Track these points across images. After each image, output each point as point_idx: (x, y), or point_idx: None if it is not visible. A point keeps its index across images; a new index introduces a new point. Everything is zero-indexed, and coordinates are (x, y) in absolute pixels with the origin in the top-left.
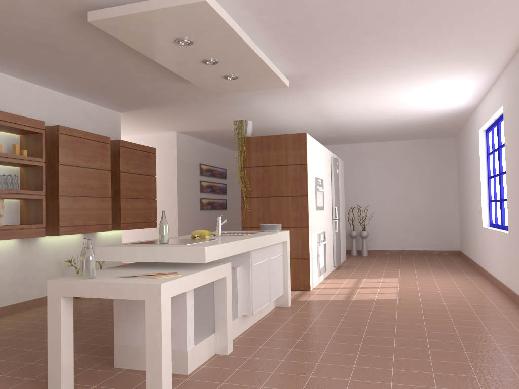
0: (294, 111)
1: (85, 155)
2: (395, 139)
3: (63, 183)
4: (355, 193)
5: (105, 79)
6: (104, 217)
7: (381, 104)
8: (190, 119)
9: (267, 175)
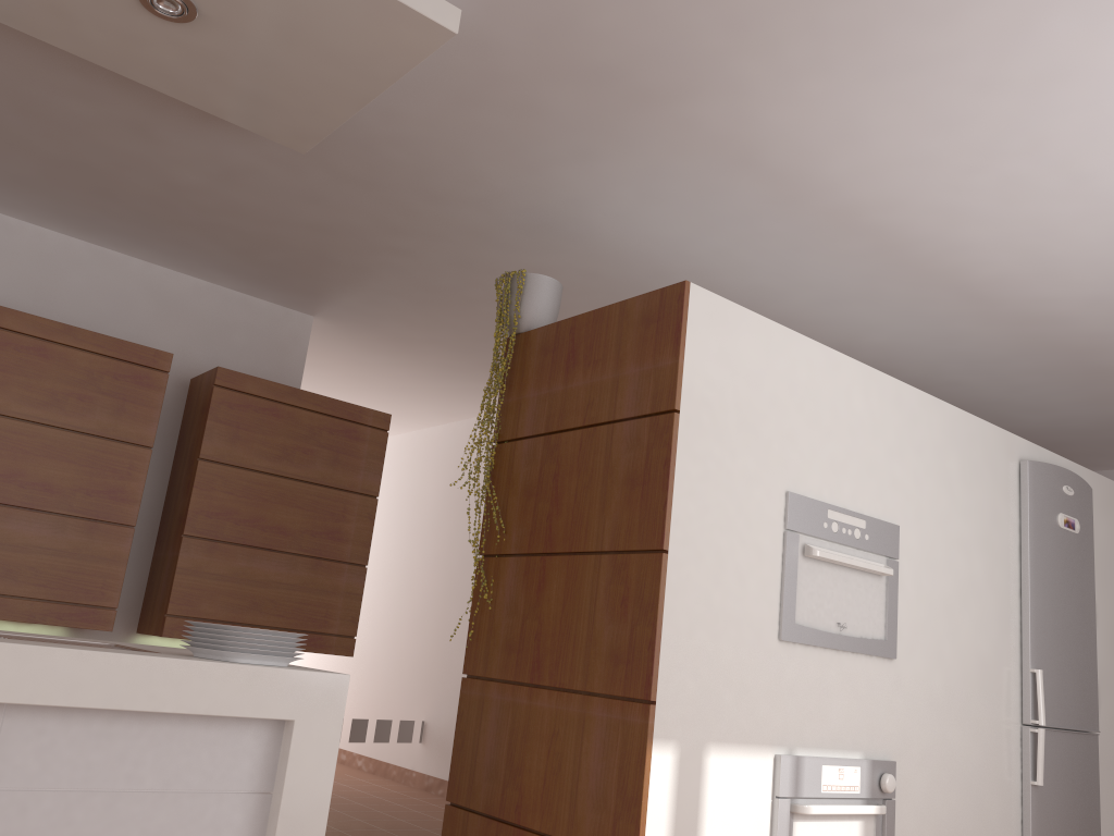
0: (791, 259)
1: (39, 388)
2: None
3: None
4: None
5: (49, 152)
6: (85, 582)
7: None
8: None
9: (553, 468)
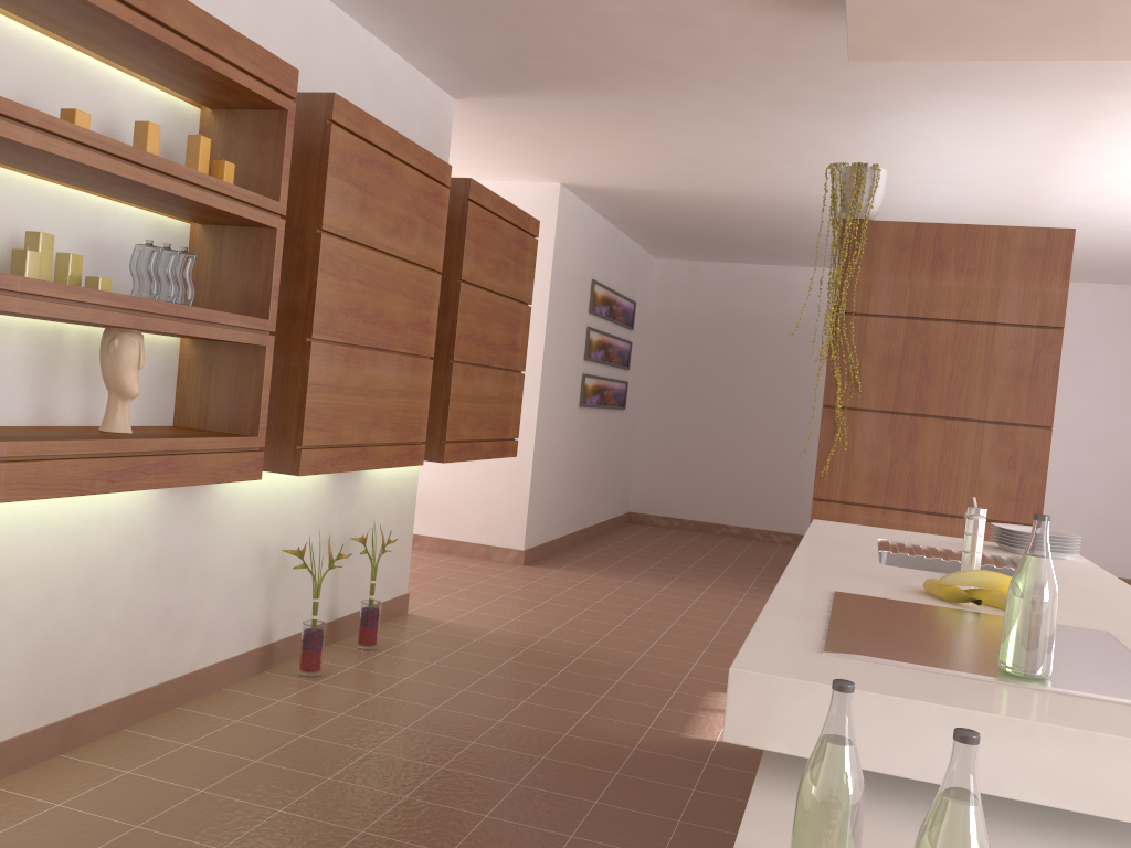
0: (970, 160)
1: (388, 213)
2: (1108, 279)
3: (325, 299)
4: None
5: None
6: (411, 420)
7: None
8: (638, 148)
9: (921, 348)
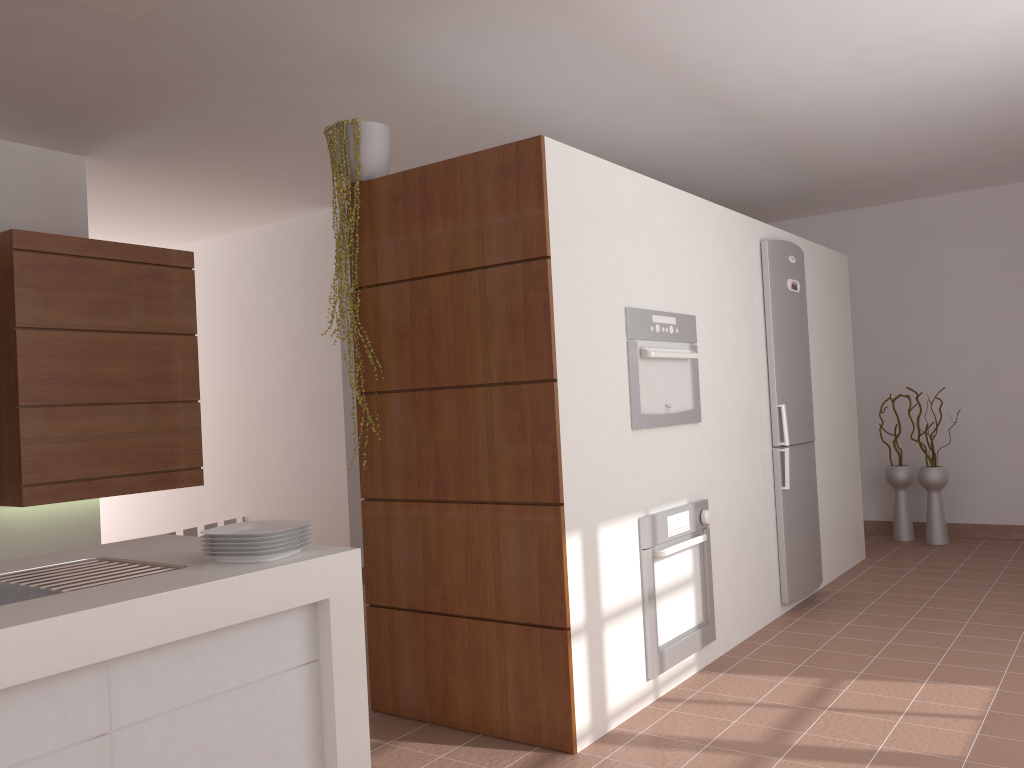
0: (583, 85)
1: None
2: None
3: None
4: (904, 351)
5: None
6: None
7: (895, 3)
8: (304, 159)
9: (425, 311)
